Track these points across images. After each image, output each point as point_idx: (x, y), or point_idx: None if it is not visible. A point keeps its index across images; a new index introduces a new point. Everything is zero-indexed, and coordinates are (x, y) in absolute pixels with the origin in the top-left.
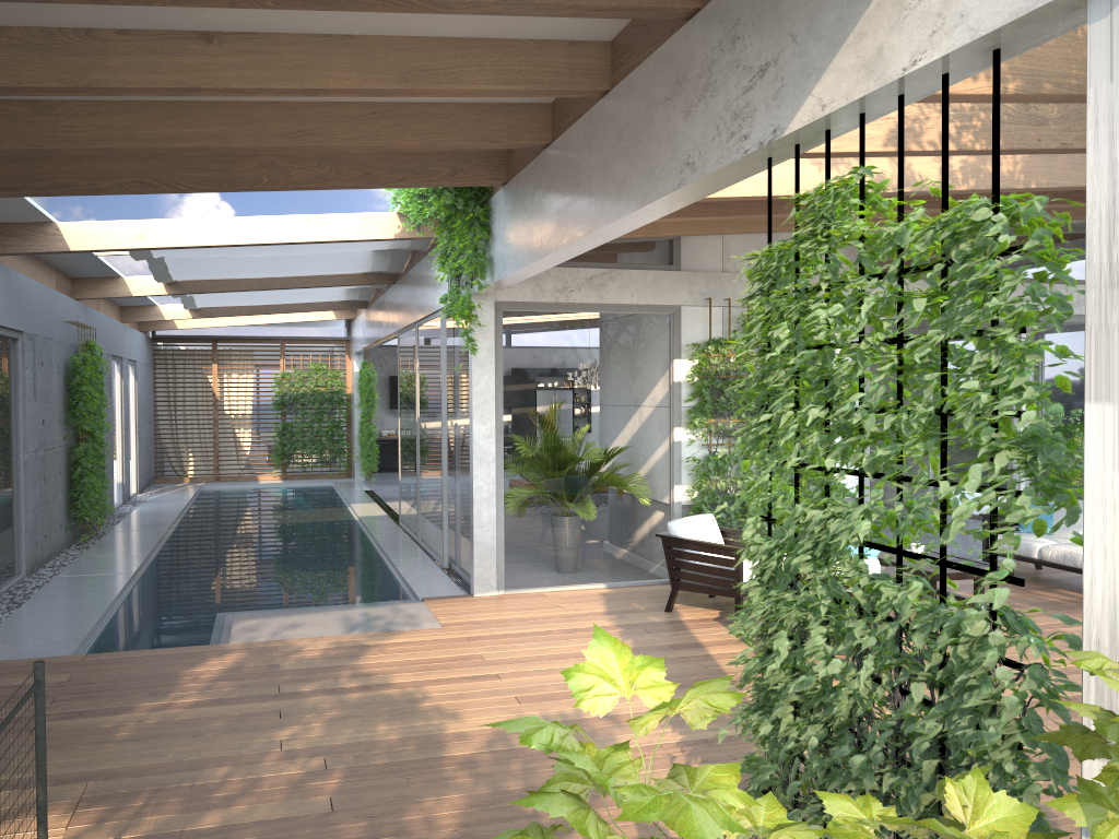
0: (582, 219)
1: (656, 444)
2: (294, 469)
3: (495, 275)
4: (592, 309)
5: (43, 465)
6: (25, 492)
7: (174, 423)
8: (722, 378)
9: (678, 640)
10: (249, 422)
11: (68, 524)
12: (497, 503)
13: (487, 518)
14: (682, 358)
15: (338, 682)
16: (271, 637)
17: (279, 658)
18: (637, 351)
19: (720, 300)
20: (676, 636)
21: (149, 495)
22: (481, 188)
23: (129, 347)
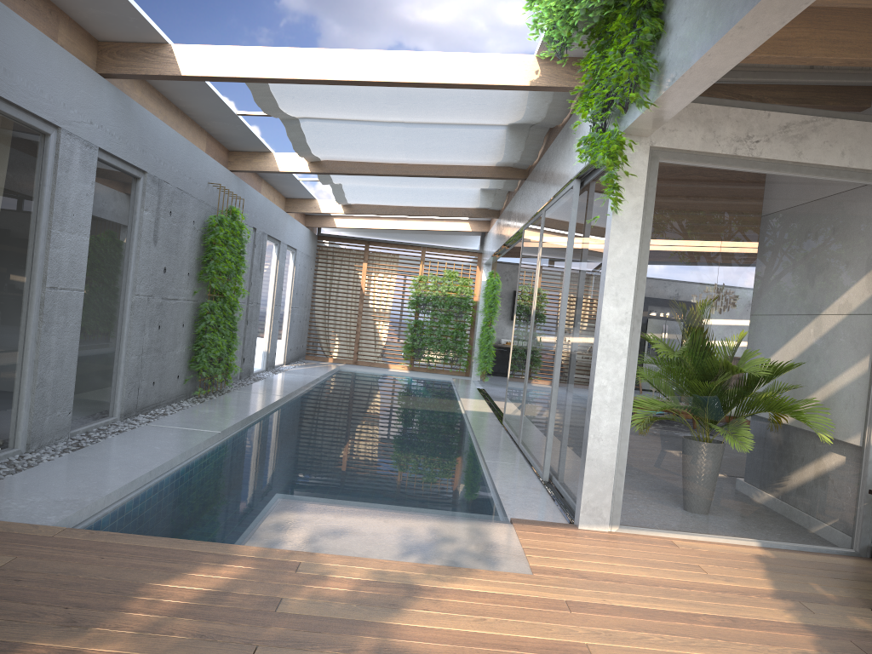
0: None
1: (852, 361)
2: (420, 362)
3: (665, 83)
4: (783, 169)
5: (158, 313)
6: (129, 334)
7: (327, 310)
8: None
9: None
10: (388, 317)
11: (186, 377)
12: (623, 411)
13: (608, 429)
14: None
15: None
16: (301, 545)
17: (289, 586)
18: (840, 232)
19: None
20: None
21: (292, 367)
22: None
23: (289, 235)
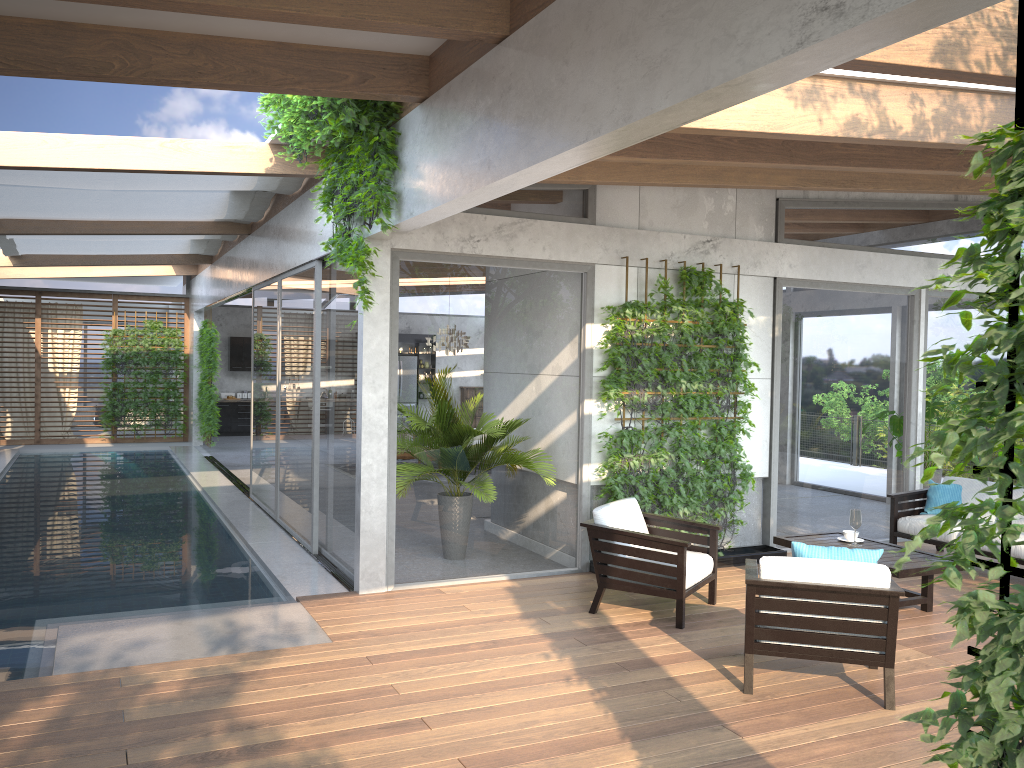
0: (571, 124)
1: (564, 417)
2: (125, 432)
3: (405, 213)
4: (500, 263)
5: None
6: None
7: None
8: (637, 346)
9: (624, 656)
10: (76, 381)
11: None
12: (389, 484)
13: (377, 502)
14: (594, 323)
15: (210, 741)
16: (110, 663)
17: (123, 699)
18: (547, 312)
19: (636, 260)
20: (619, 649)
21: None
22: (387, 108)
23: None
